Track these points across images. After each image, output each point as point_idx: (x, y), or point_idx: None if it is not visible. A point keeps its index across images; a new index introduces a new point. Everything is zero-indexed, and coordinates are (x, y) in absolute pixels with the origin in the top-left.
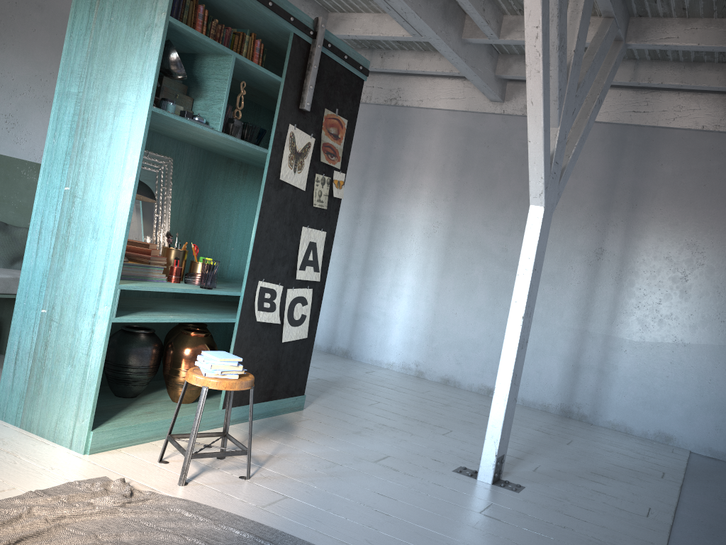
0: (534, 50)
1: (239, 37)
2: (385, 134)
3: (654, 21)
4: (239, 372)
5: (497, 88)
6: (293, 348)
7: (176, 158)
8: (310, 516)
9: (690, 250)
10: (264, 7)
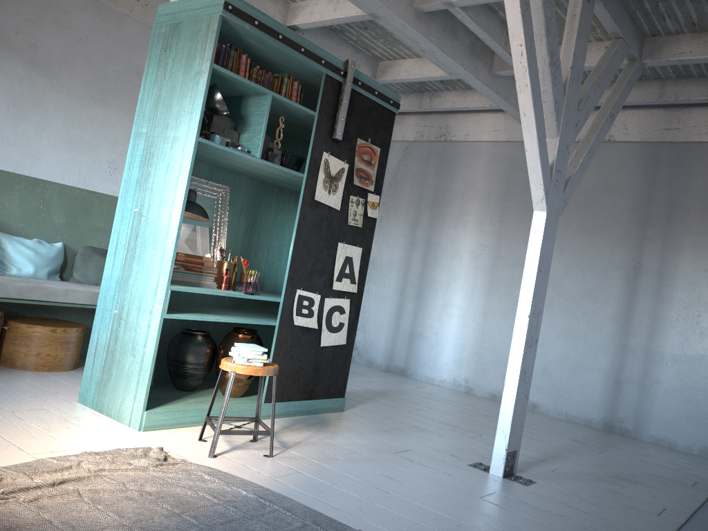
0: (520, 66)
1: (278, 79)
2: (436, 167)
3: (667, 39)
4: (264, 361)
5: None
6: (332, 353)
7: (233, 187)
8: (315, 487)
9: None
10: (297, 53)
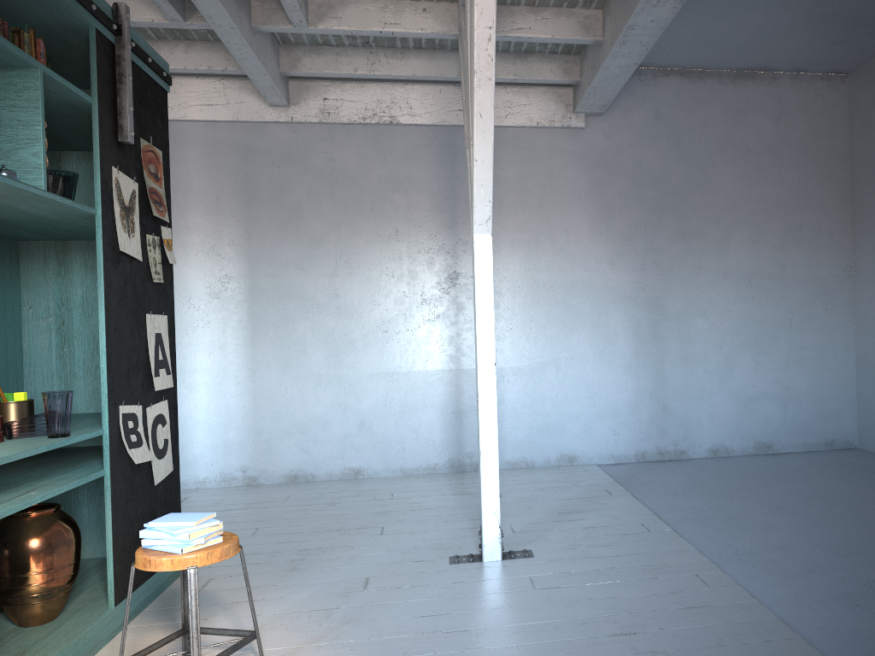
0: (485, 55)
1: (19, 36)
2: None
3: (500, 9)
4: (219, 533)
5: (283, 89)
6: (163, 490)
7: None
8: None
9: (551, 258)
10: None
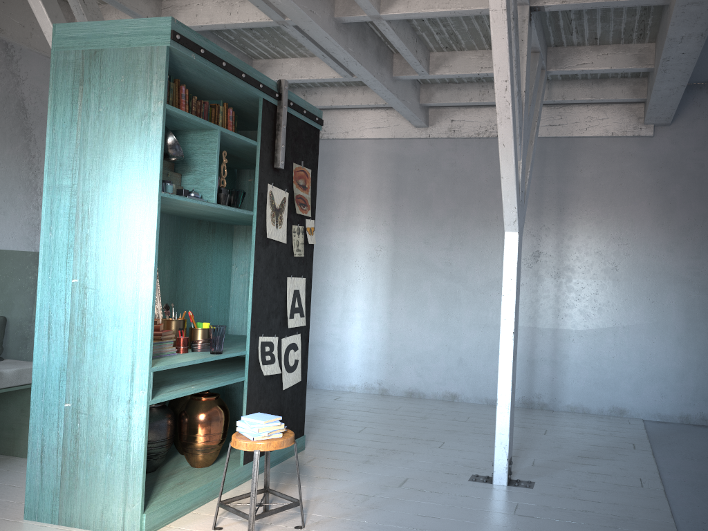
0: (503, 100)
1: (215, 109)
2: None
3: (569, 50)
4: (281, 430)
5: (422, 115)
6: (291, 393)
7: None
8: None
9: (617, 243)
10: (238, 79)
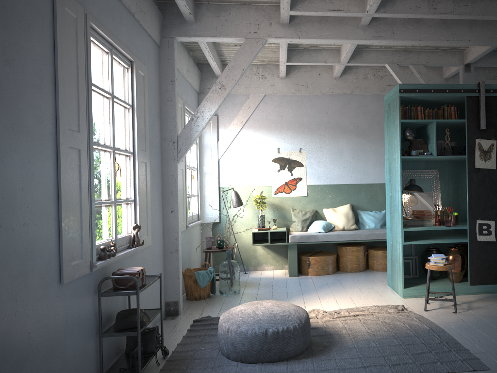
0: None
1: (440, 110)
2: None
3: None
4: (444, 263)
5: None
6: None
7: (441, 169)
8: (465, 328)
9: None
10: (444, 93)
